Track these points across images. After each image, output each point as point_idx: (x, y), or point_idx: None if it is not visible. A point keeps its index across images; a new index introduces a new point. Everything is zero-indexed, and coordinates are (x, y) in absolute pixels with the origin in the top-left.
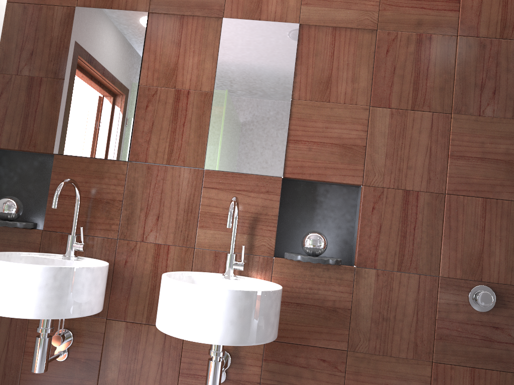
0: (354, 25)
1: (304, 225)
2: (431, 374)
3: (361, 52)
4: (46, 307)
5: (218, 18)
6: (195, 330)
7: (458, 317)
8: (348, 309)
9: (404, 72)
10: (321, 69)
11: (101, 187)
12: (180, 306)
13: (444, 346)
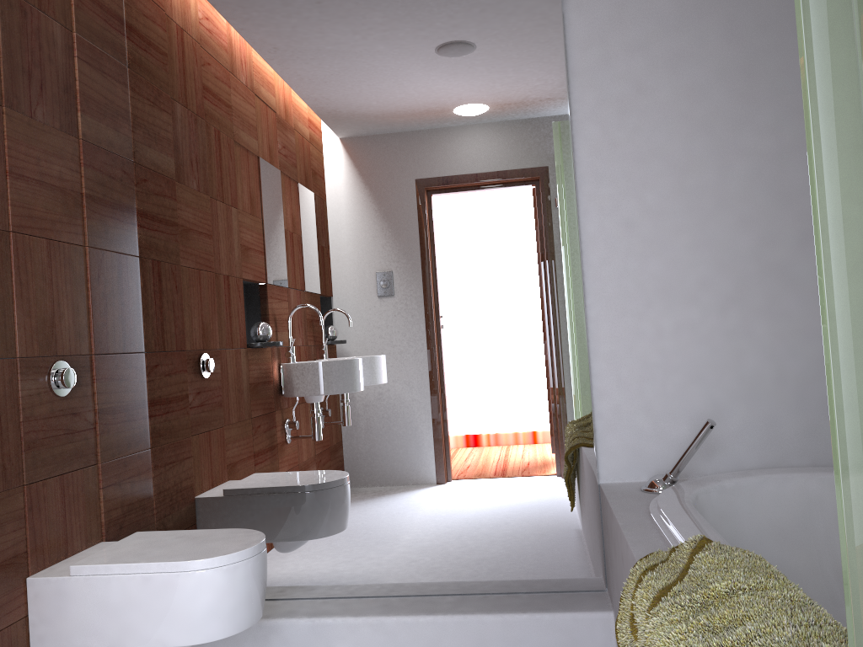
0: None
1: None
2: (24, 503)
3: None
4: None
5: None
6: None
7: (42, 411)
8: None
9: None
10: None
11: None
12: None
13: (34, 457)
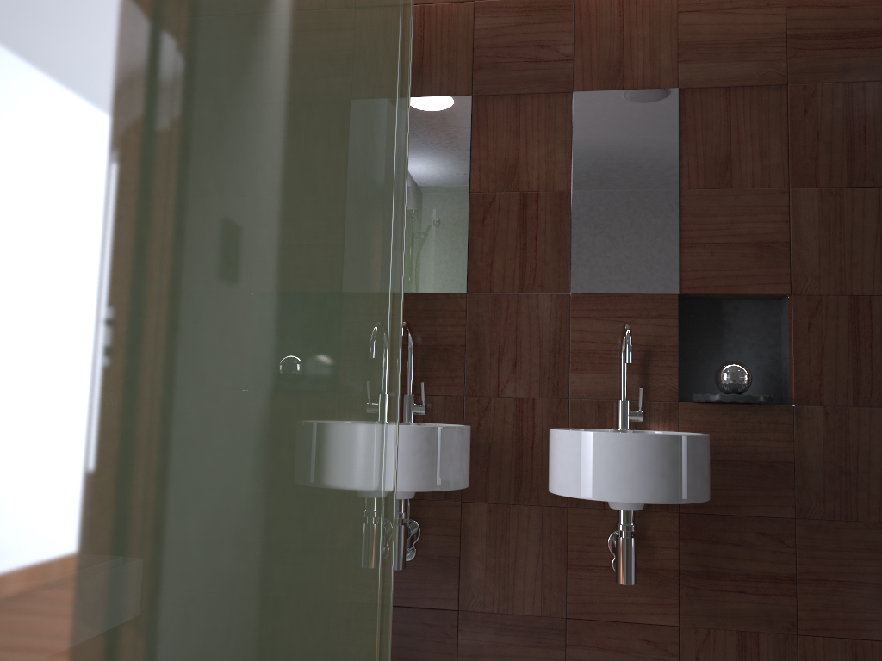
0: (755, 82)
1: (709, 358)
2: None
3: (768, 117)
4: (423, 476)
5: (566, 93)
6: (618, 488)
7: None
8: (790, 462)
9: (832, 137)
10: (715, 145)
11: (435, 330)
12: (593, 460)
13: None
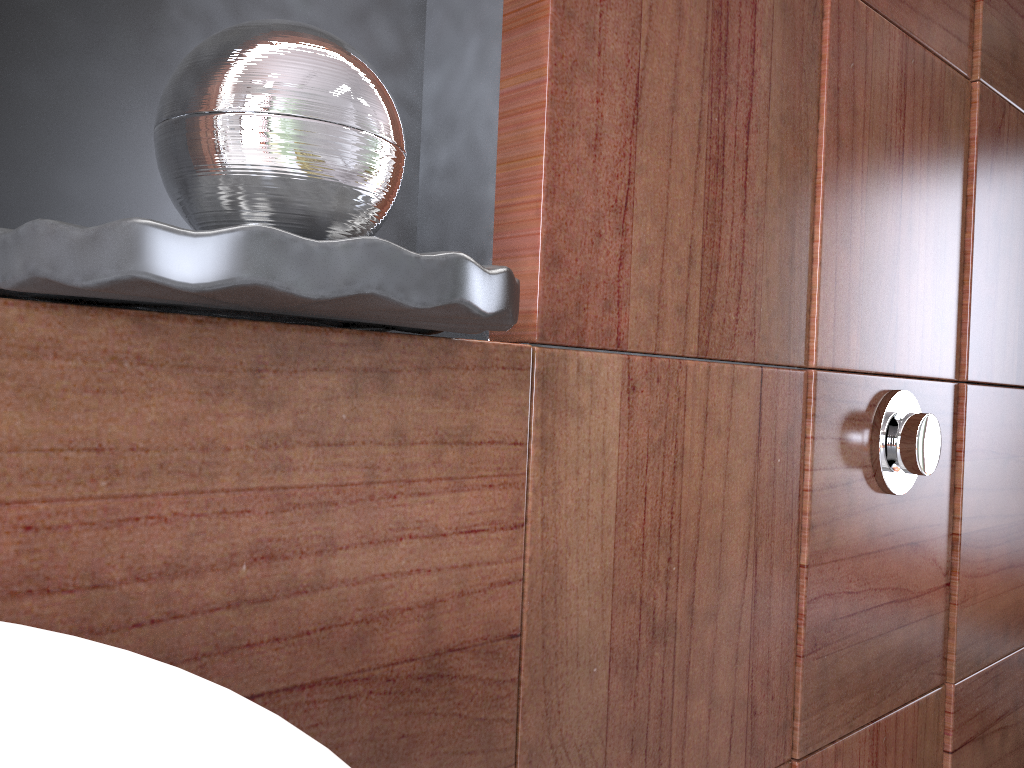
0: None
1: (90, 42)
2: None
3: None
4: None
5: None
6: None
7: (851, 537)
8: (510, 637)
9: None
10: None
11: None
12: None
13: (823, 673)
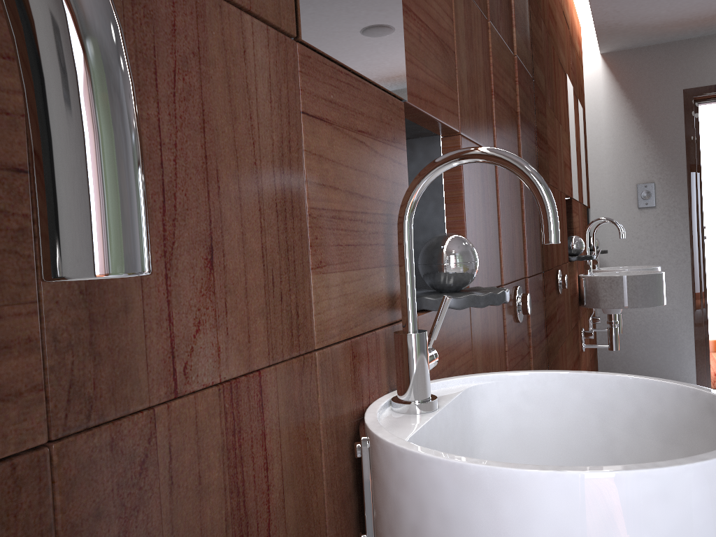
0: None
1: None
2: None
3: None
4: None
5: None
6: None
7: (513, 339)
8: None
9: None
10: None
11: None
12: None
13: None
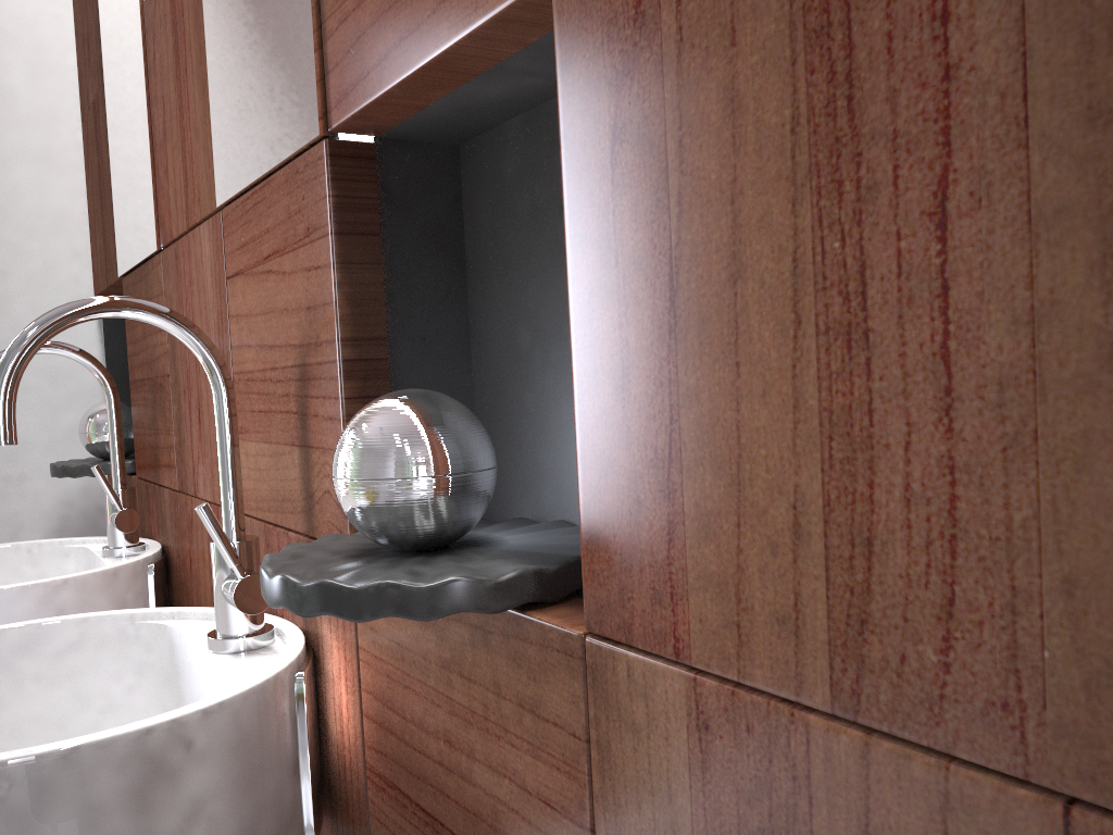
0: None
1: (544, 361)
2: None
3: None
4: None
5: None
6: None
7: None
8: None
9: None
10: None
11: (153, 343)
12: None
13: None
